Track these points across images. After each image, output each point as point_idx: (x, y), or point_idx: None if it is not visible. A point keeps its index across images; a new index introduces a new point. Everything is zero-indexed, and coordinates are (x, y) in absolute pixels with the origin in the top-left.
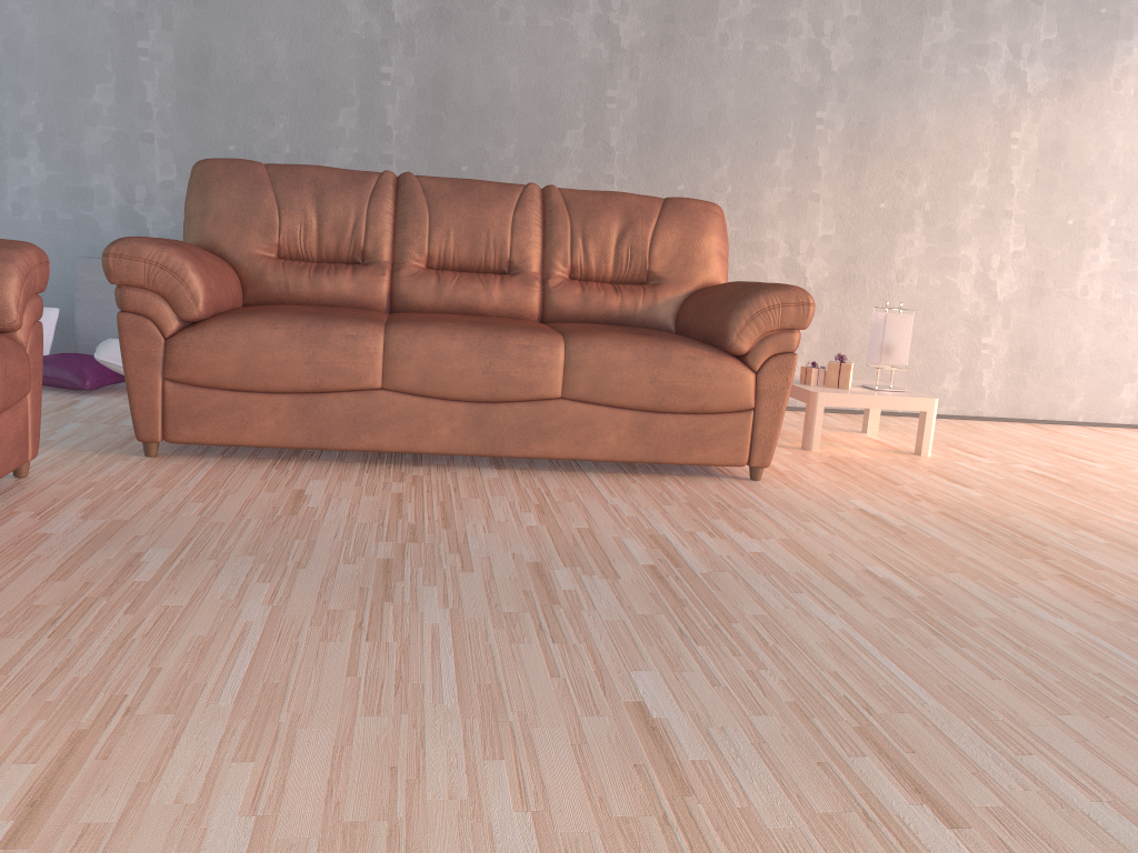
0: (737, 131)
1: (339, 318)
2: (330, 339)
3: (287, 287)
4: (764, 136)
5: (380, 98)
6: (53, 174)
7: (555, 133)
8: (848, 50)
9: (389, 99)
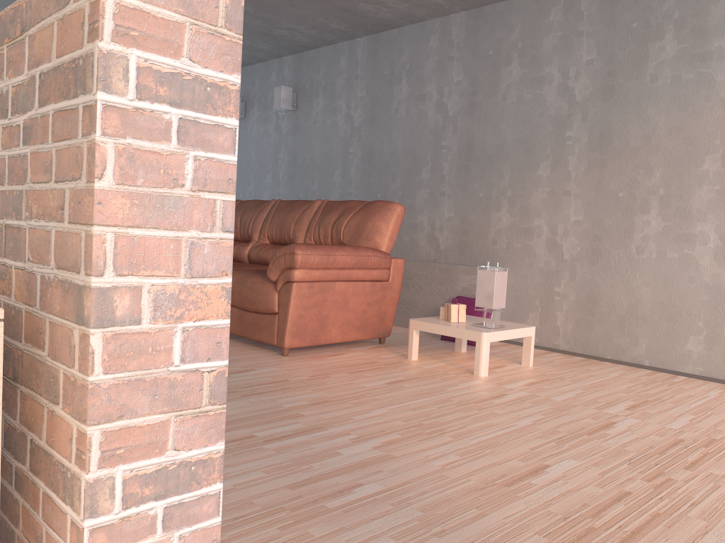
0: (513, 154)
1: None
2: None
3: None
4: (530, 154)
5: (348, 164)
6: None
7: (417, 171)
8: (588, 84)
9: (352, 164)
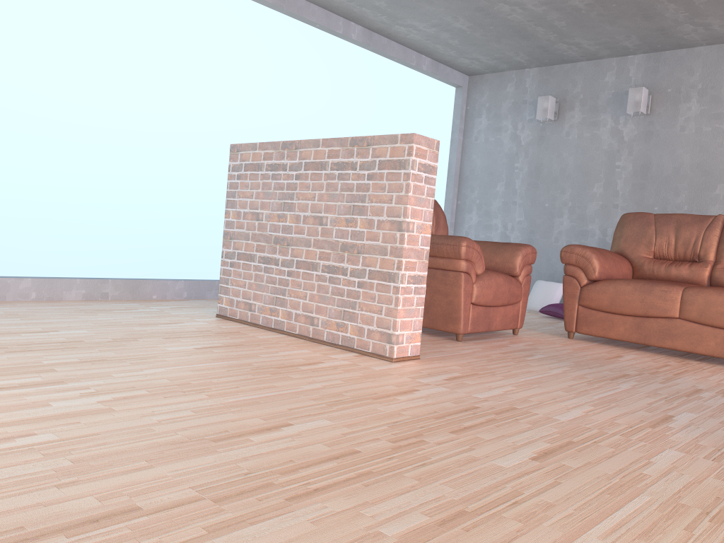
0: None
1: (661, 282)
2: (653, 291)
3: (652, 271)
4: None
5: None
6: (572, 224)
7: None
8: None
9: None
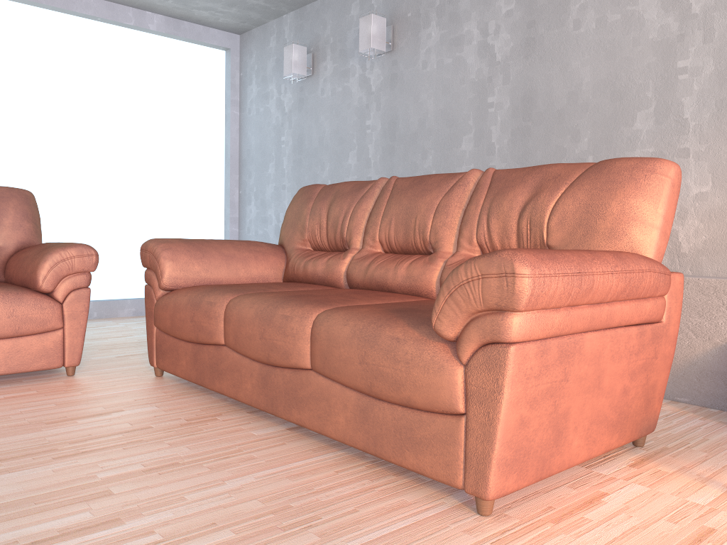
0: None
1: (223, 289)
2: (201, 304)
3: (294, 269)
4: None
5: (487, 122)
6: None
7: (625, 118)
8: None
9: (493, 121)
